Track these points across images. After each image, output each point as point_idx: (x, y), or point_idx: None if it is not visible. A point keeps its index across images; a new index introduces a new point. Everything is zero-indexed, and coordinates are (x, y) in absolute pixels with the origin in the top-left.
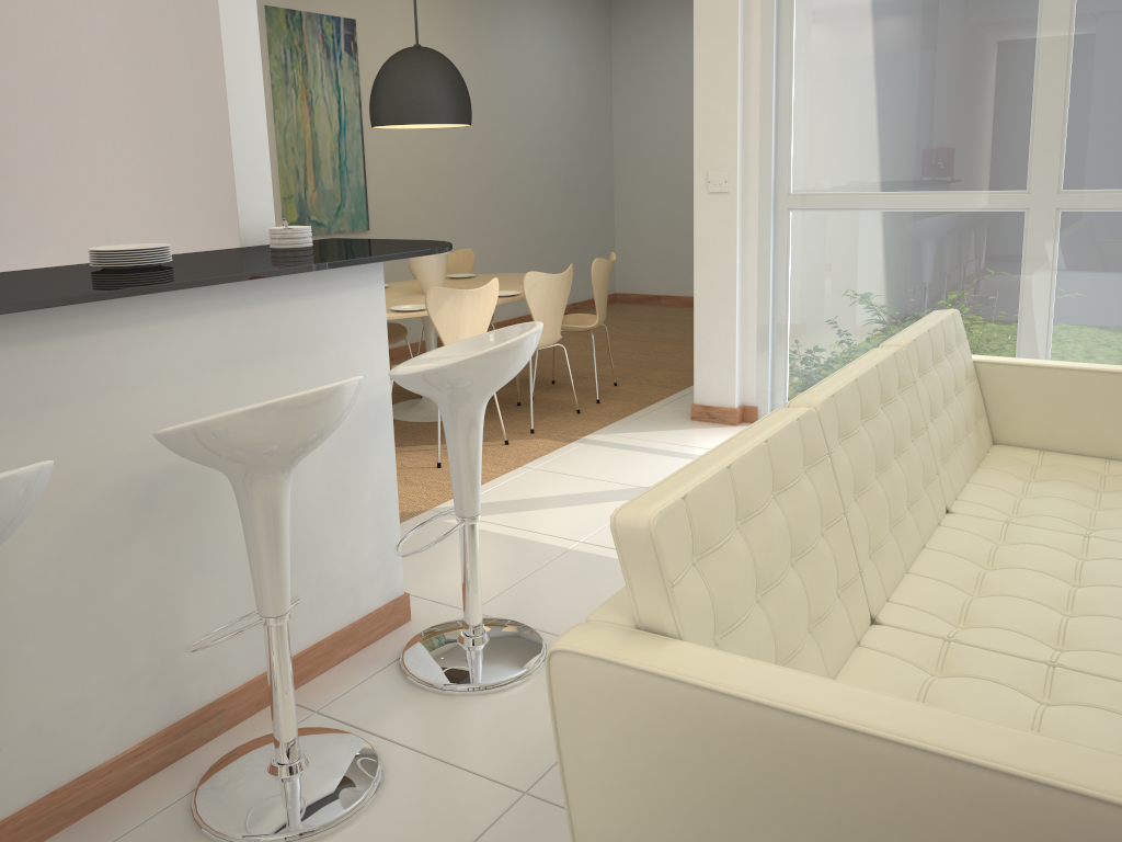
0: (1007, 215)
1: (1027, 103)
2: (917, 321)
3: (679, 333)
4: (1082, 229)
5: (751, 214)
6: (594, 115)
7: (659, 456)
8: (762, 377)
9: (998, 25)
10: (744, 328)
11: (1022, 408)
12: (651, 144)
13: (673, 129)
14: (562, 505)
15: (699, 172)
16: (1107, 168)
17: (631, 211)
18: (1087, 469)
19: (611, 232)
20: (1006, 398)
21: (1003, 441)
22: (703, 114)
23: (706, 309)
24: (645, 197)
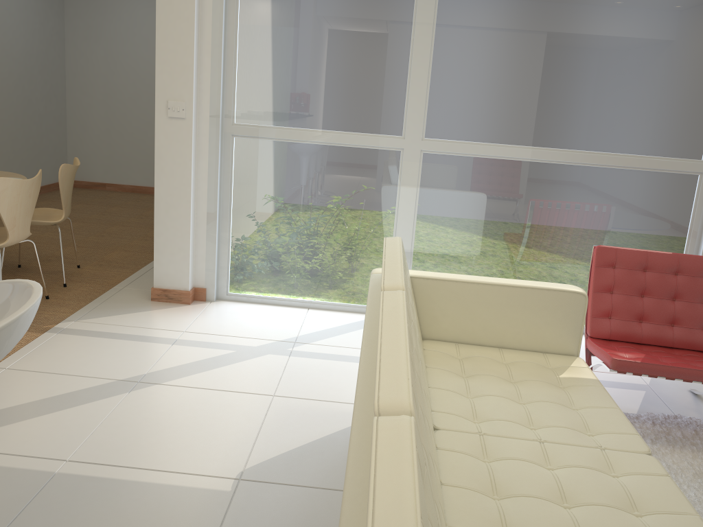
0: (389, 152)
1: (404, 75)
2: (384, 252)
3: (126, 216)
4: (435, 166)
5: (203, 137)
6: (49, 39)
7: (130, 342)
8: (210, 265)
9: (388, 17)
10: (196, 227)
11: (443, 312)
12: (98, 67)
13: (116, 58)
14: (42, 413)
15: (160, 99)
16: (452, 125)
17: (81, 117)
18: (493, 360)
19: (64, 133)
20: (432, 304)
21: (428, 336)
22: (165, 52)
23: (165, 212)
24: (93, 108)
